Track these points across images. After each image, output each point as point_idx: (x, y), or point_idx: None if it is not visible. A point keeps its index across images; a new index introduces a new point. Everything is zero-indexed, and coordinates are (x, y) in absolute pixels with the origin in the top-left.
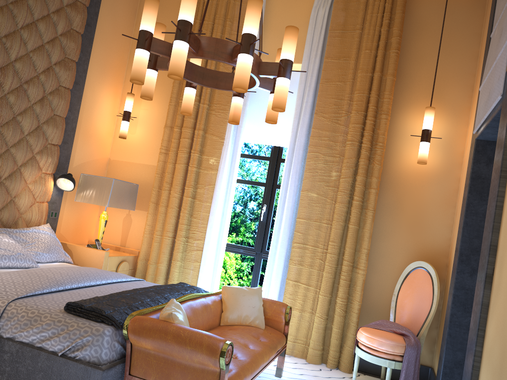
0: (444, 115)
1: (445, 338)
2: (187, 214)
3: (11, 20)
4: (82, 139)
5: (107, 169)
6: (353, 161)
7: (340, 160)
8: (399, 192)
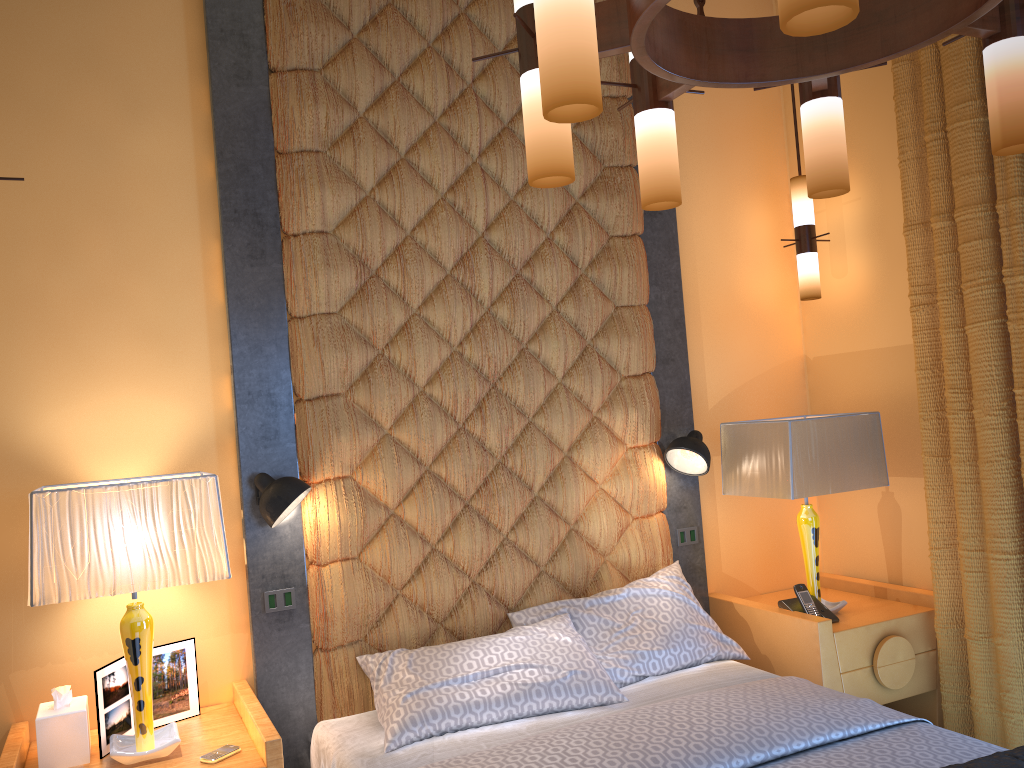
0: None
1: None
2: None
3: (449, 150)
4: (714, 335)
5: (807, 386)
6: None
7: None
8: None
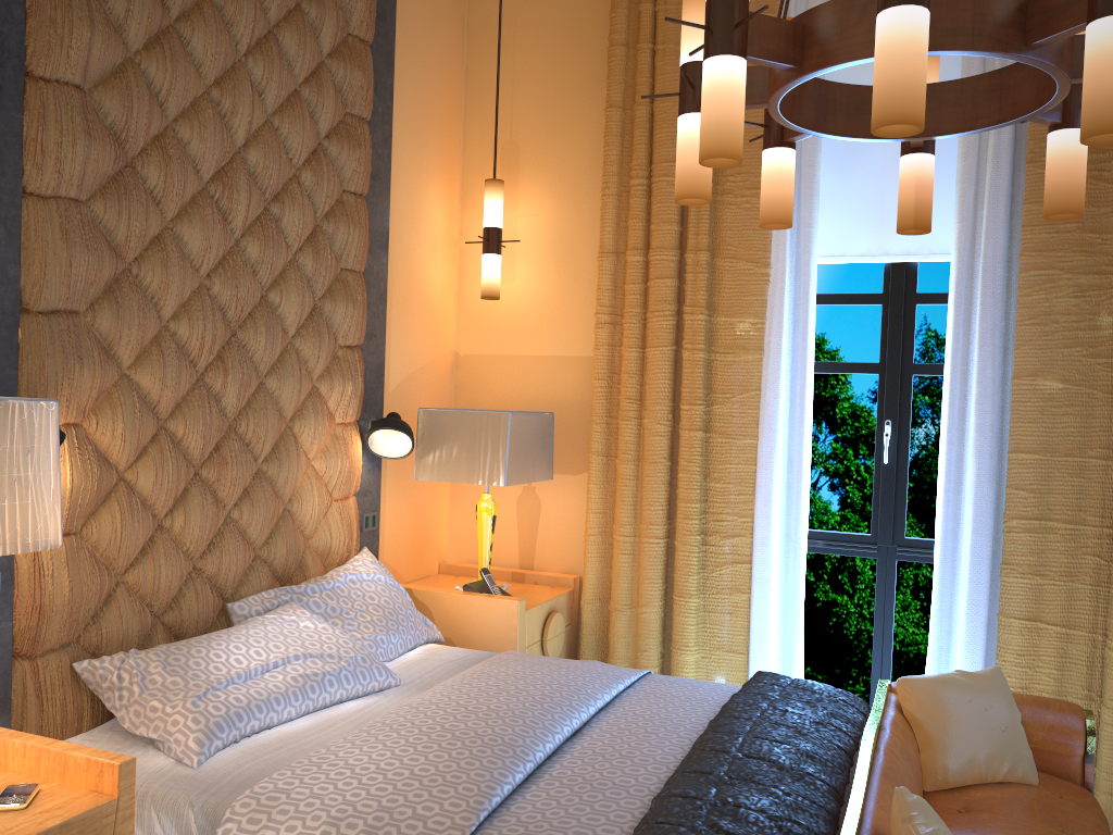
0: None
1: None
2: (699, 475)
3: (224, 36)
4: (399, 317)
5: (454, 382)
6: None
7: None
8: None
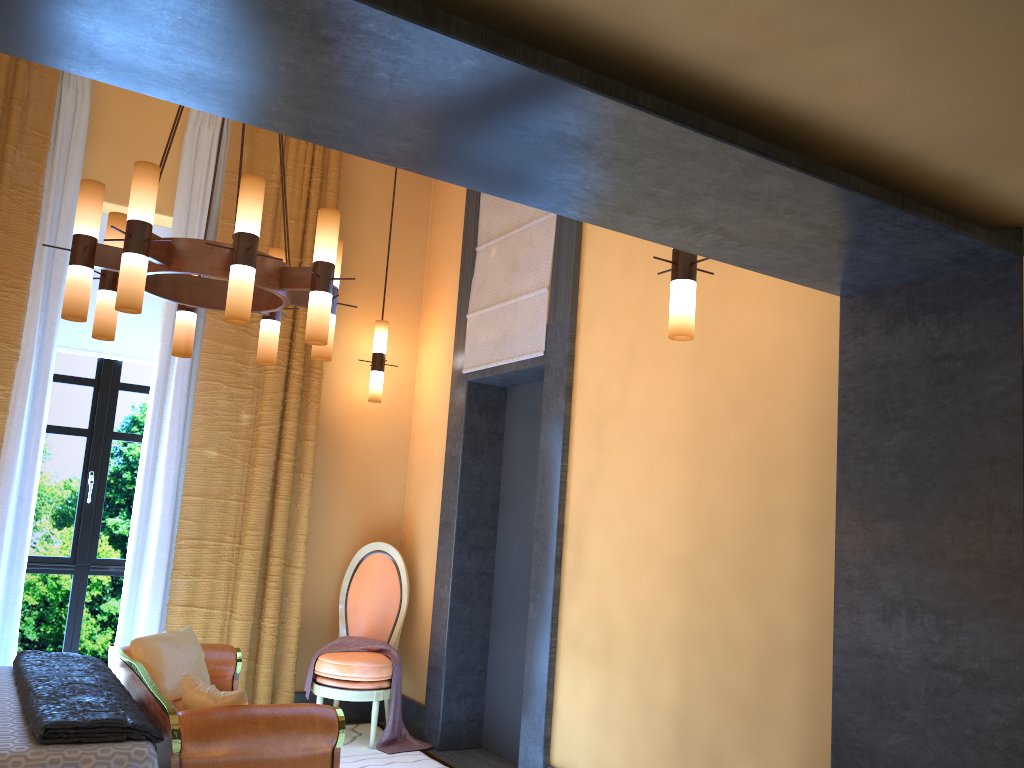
0: (390, 329)
1: (446, 640)
2: None
3: None
4: None
5: None
6: (281, 397)
7: (255, 394)
8: (336, 441)
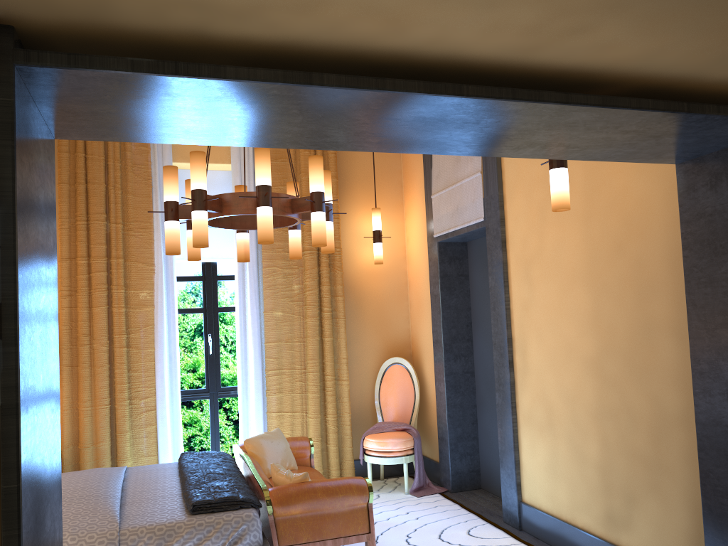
0: (383, 212)
1: (446, 419)
2: (126, 370)
3: None
4: None
5: None
6: (316, 271)
7: (300, 271)
8: (358, 293)
